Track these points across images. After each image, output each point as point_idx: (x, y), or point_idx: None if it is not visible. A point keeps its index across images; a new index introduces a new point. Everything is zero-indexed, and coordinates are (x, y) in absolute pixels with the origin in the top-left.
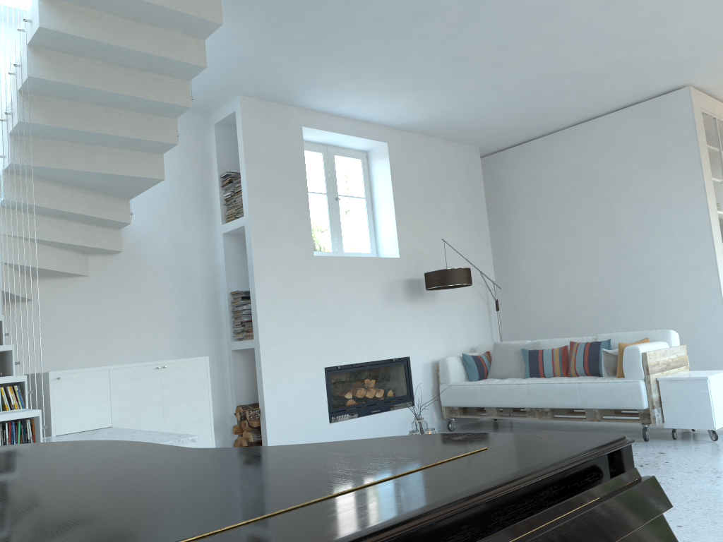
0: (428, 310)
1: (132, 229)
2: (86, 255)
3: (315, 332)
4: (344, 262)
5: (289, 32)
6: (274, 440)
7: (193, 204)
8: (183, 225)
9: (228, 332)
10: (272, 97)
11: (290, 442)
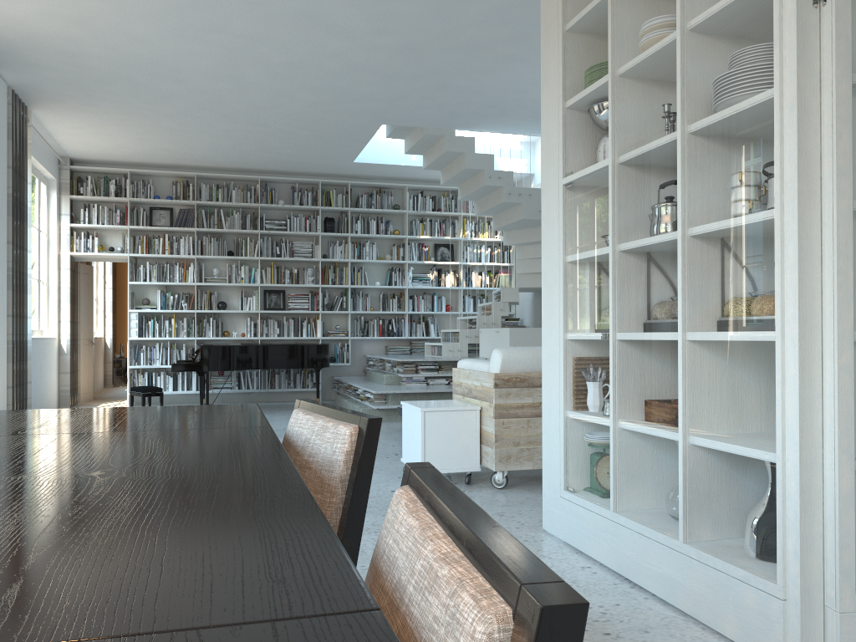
0: None
1: None
2: None
3: None
4: None
5: (486, 113)
6: None
7: None
8: None
9: None
10: None
11: None
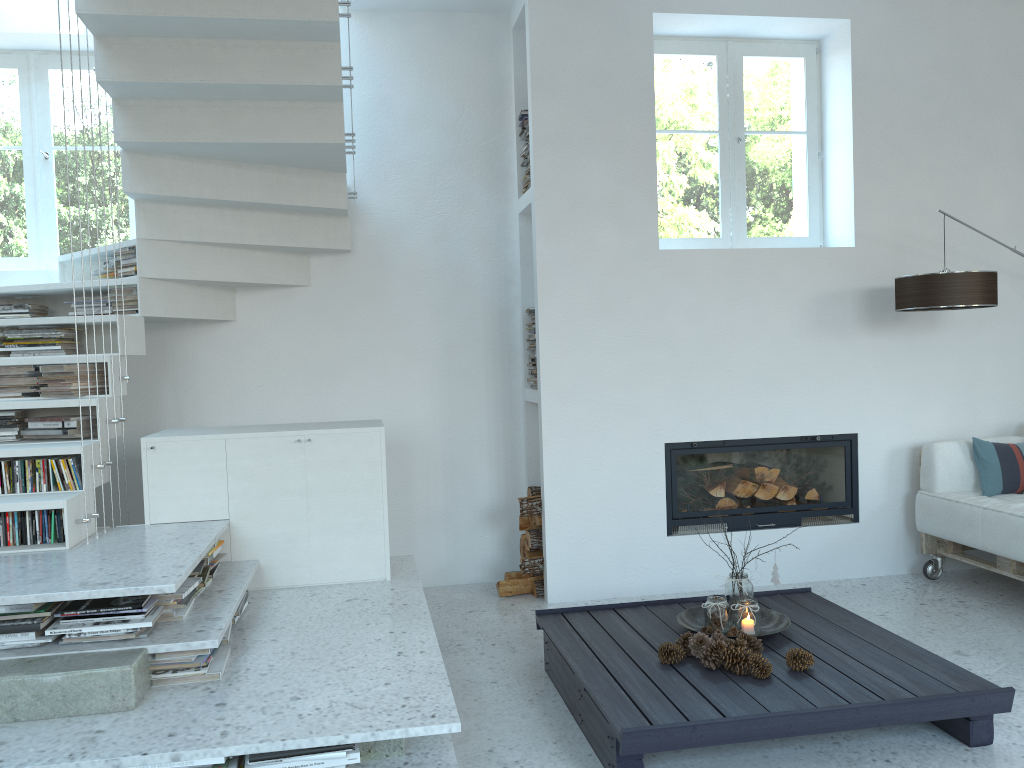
0: (916, 349)
1: (374, 213)
2: (305, 256)
3: (650, 382)
4: (723, 260)
5: None
6: (558, 552)
7: (473, 168)
8: (456, 203)
9: (522, 371)
10: None
11: (588, 559)
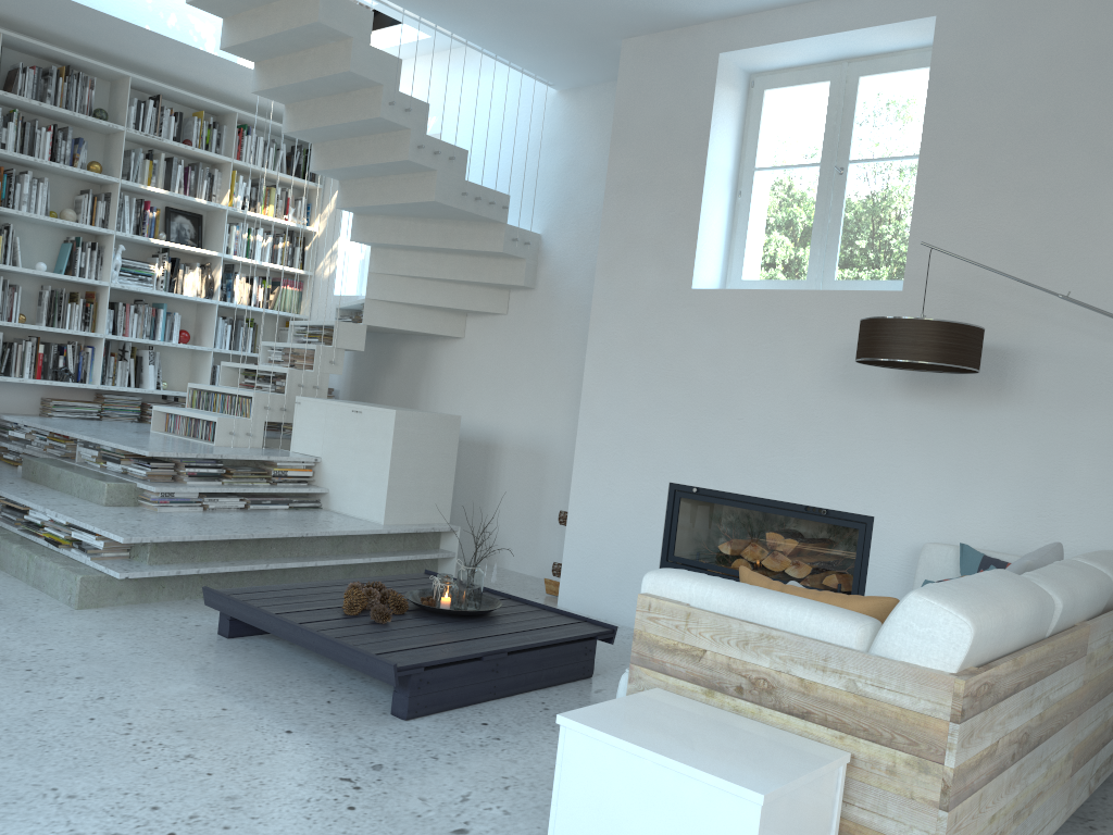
0: (970, 425)
1: (554, 256)
2: (506, 291)
3: (666, 419)
4: (750, 301)
5: None
6: (571, 562)
7: None
8: None
9: None
10: (654, 25)
11: (591, 576)
